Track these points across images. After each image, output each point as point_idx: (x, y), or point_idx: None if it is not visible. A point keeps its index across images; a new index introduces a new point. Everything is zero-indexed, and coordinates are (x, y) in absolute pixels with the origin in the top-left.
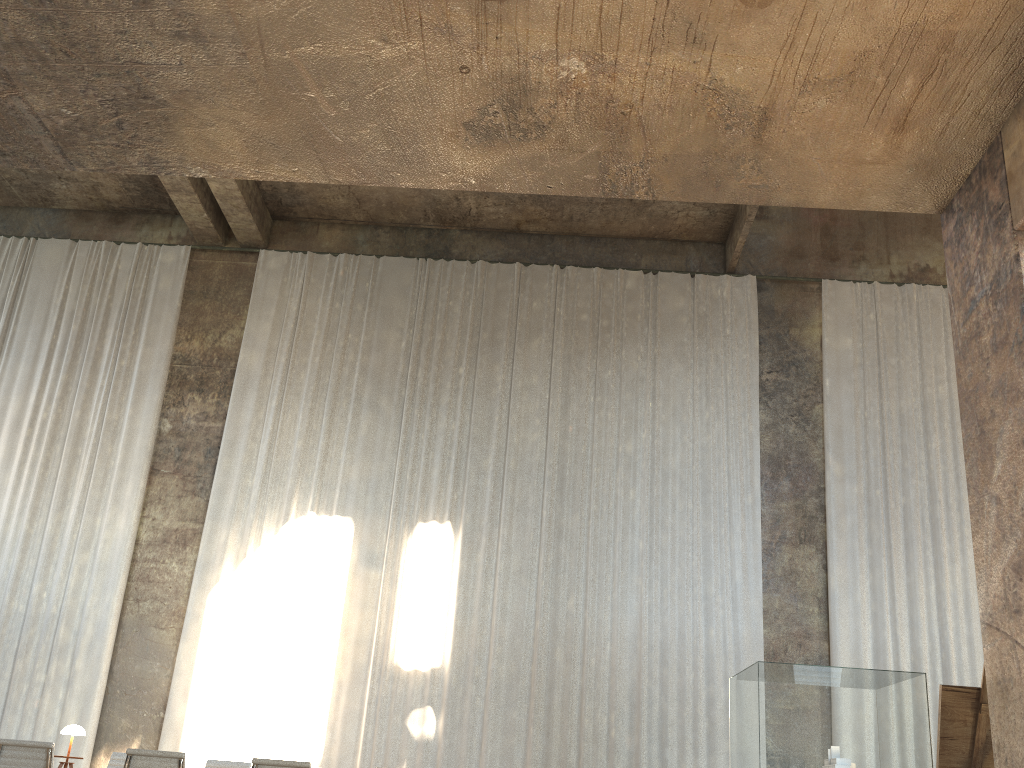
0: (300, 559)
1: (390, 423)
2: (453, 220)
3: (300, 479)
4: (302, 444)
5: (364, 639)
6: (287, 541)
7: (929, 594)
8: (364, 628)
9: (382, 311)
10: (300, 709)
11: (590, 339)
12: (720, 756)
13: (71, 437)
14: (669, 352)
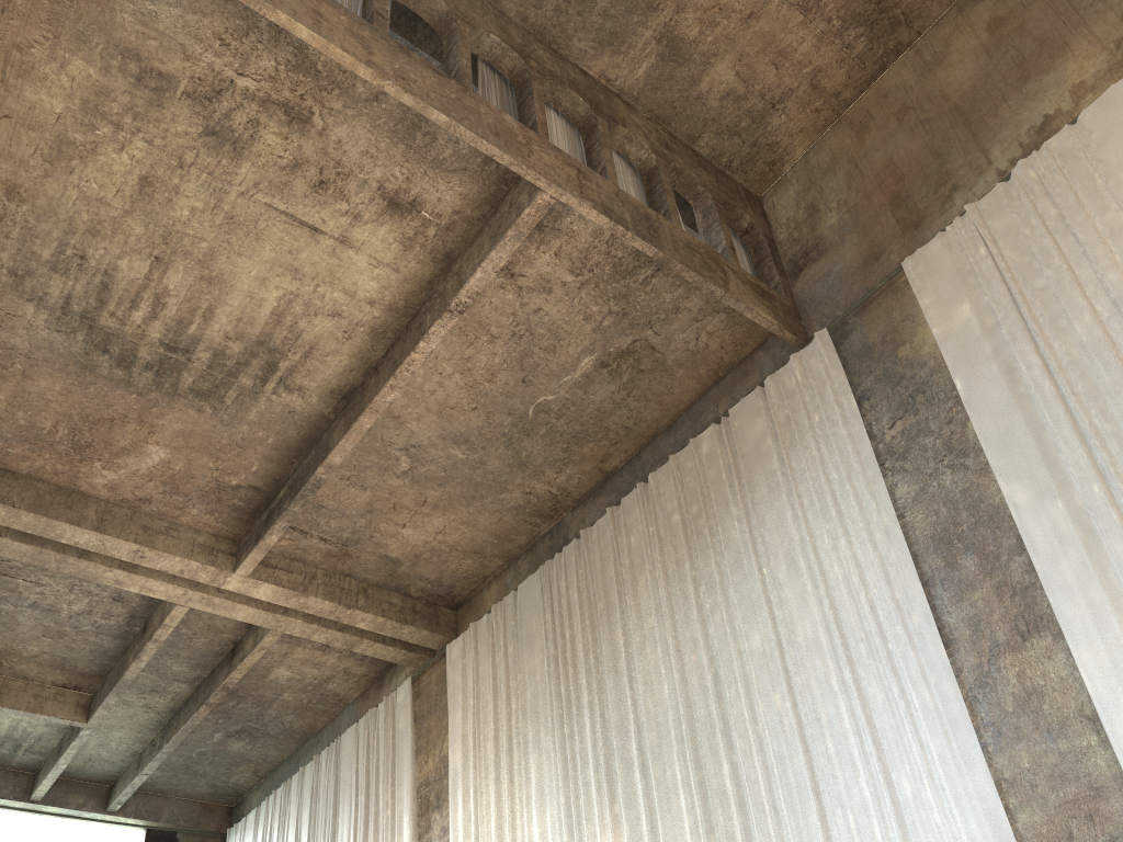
0: None
1: (551, 755)
2: (554, 509)
3: None
4: (494, 821)
5: None
6: None
7: None
8: None
9: (526, 640)
10: None
11: (687, 538)
12: None
13: None
14: (764, 492)
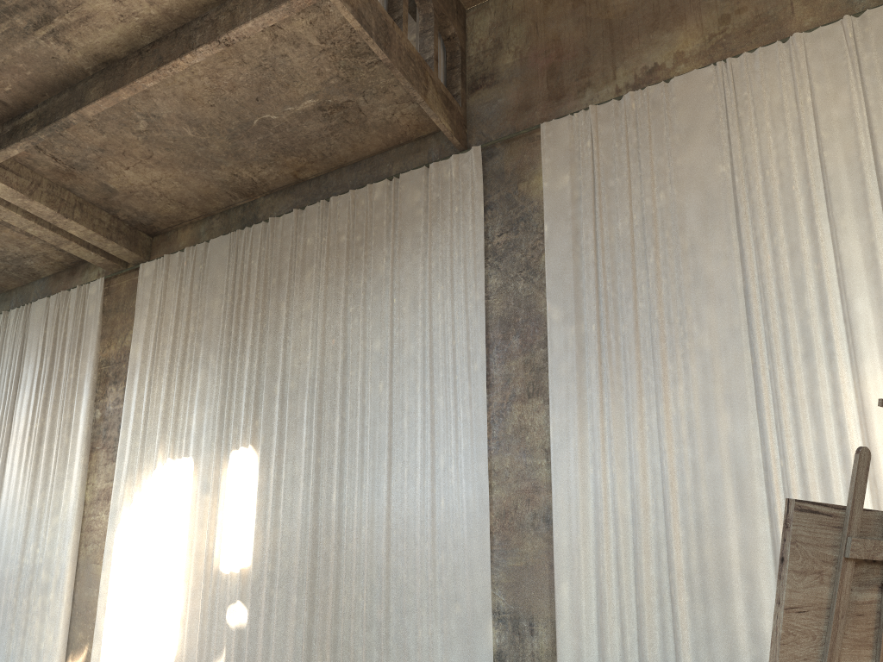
0: (163, 497)
1: (215, 374)
2: (251, 191)
3: (165, 434)
4: (163, 407)
5: (201, 552)
6: (156, 484)
7: (651, 423)
8: (201, 543)
9: (210, 285)
10: (165, 613)
11: (348, 257)
12: (451, 619)
13: (47, 437)
14: (408, 246)
